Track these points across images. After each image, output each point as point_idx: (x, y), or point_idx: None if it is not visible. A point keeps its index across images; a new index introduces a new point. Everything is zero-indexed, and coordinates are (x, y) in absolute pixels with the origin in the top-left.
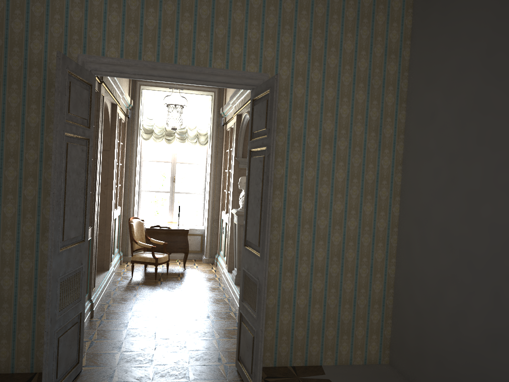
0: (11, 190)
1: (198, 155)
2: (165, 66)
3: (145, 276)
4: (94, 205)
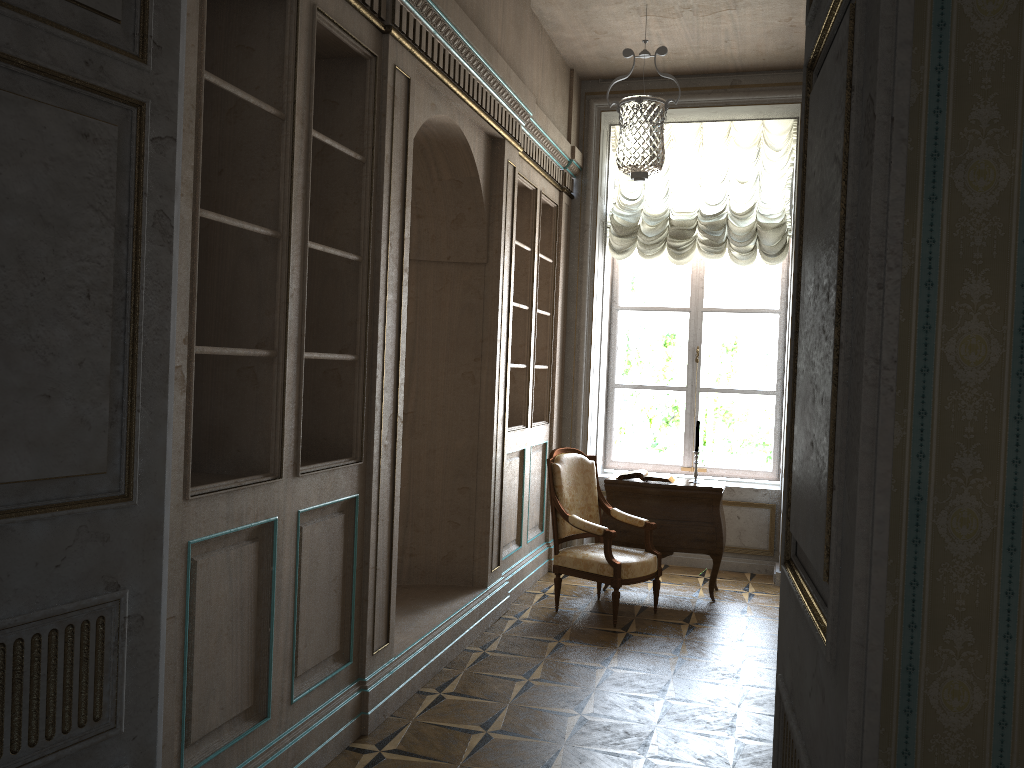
0: None
1: (761, 288)
2: None
3: (591, 613)
4: (371, 398)
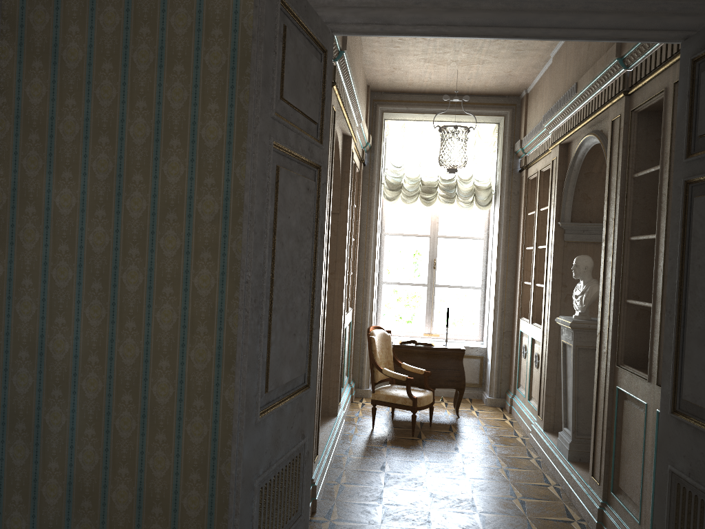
0: (170, 276)
1: (473, 224)
2: (479, 2)
3: (394, 428)
4: None
